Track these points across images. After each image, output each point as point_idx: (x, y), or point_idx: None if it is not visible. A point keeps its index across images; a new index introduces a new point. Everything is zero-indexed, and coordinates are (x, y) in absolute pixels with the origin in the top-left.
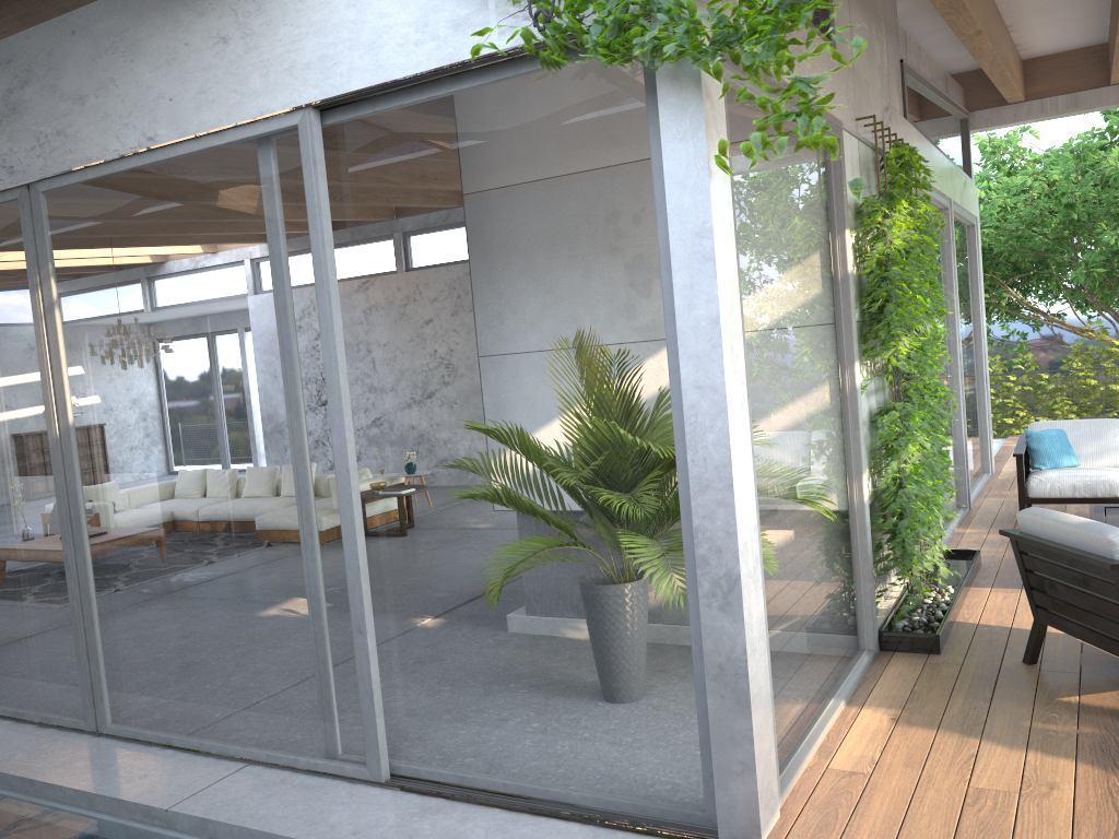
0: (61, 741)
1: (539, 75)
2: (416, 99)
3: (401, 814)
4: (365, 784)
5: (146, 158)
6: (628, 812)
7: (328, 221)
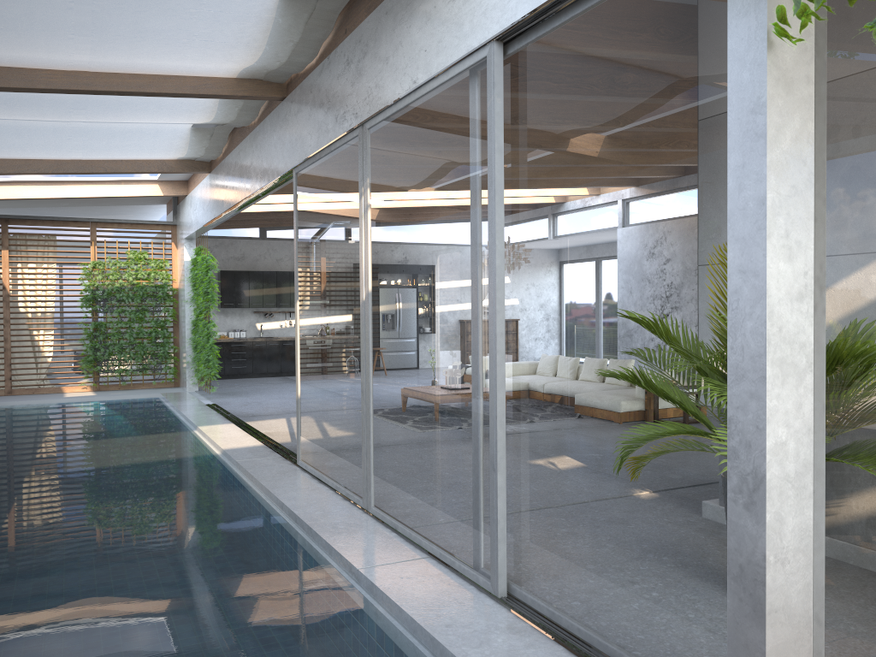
0: (345, 510)
1: None
2: (562, 21)
3: (490, 624)
4: (487, 595)
5: (412, 97)
6: None
7: (500, 132)
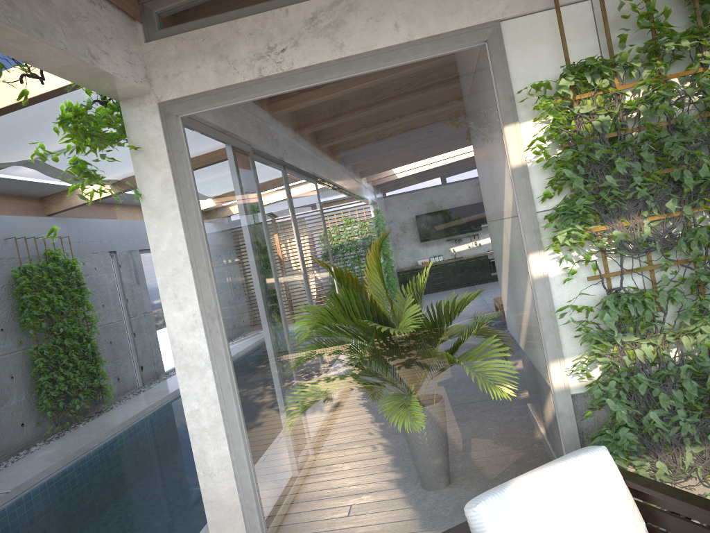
0: None
1: None
2: None
3: None
4: None
5: None
6: None
7: None
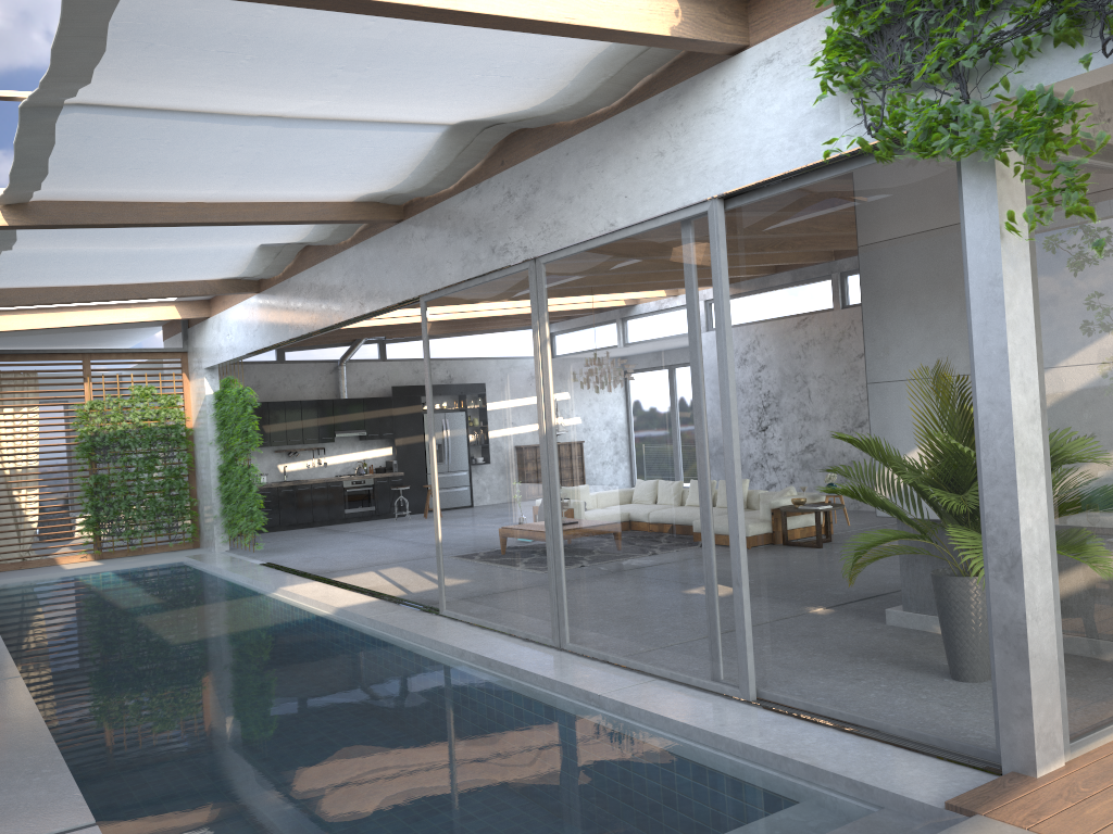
0: (536, 650)
1: (878, 166)
2: (790, 188)
3: (758, 720)
4: (737, 701)
5: (608, 238)
6: (934, 744)
7: (726, 279)
